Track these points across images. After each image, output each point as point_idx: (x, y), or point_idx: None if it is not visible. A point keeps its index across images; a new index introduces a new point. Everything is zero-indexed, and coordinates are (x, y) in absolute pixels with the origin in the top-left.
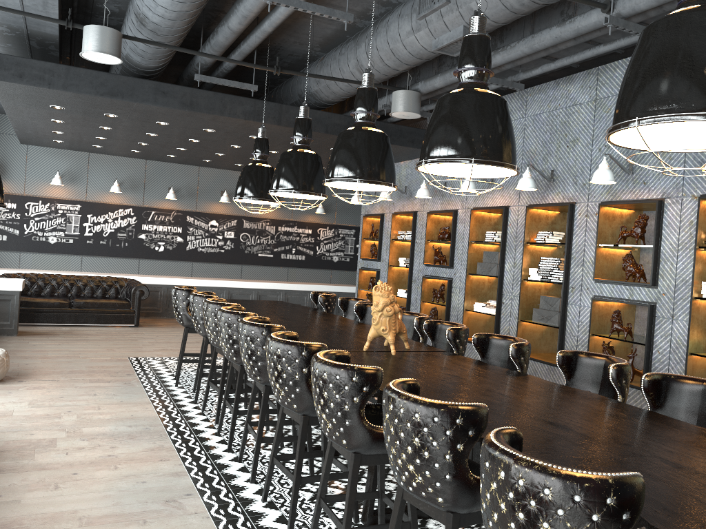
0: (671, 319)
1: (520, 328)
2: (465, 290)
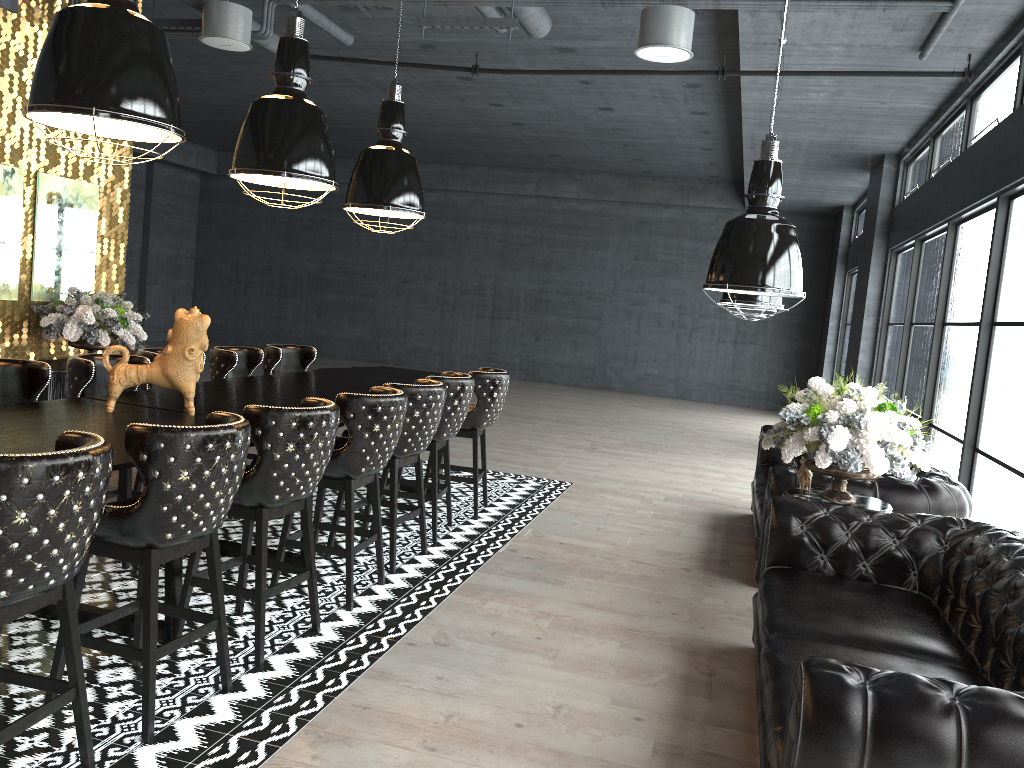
0: None
1: None
2: None
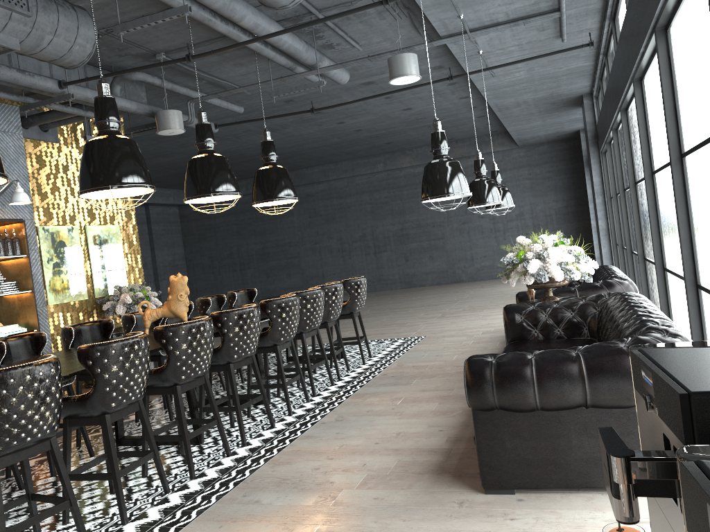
0: None
1: None
2: None
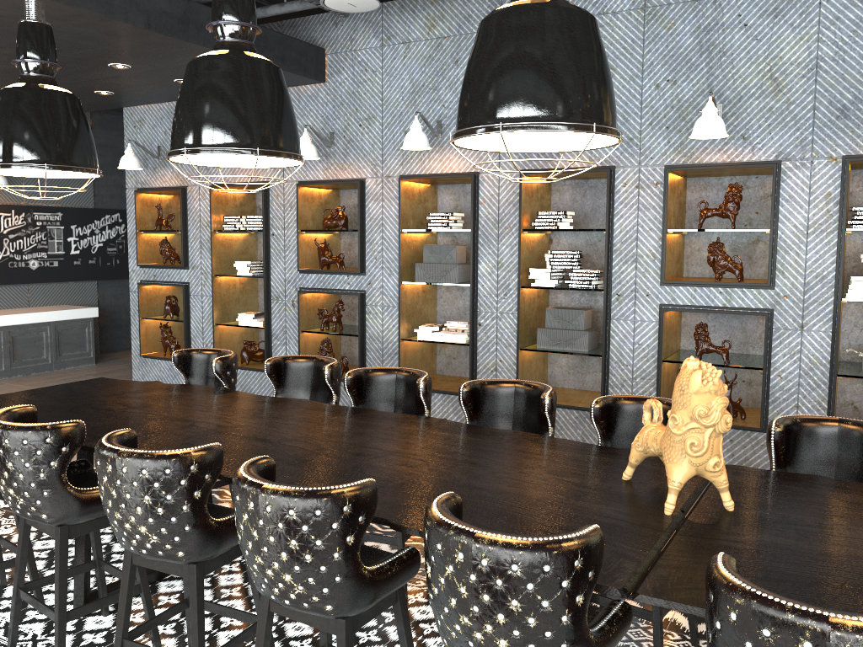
0: (800, 331)
1: (520, 360)
2: (399, 309)
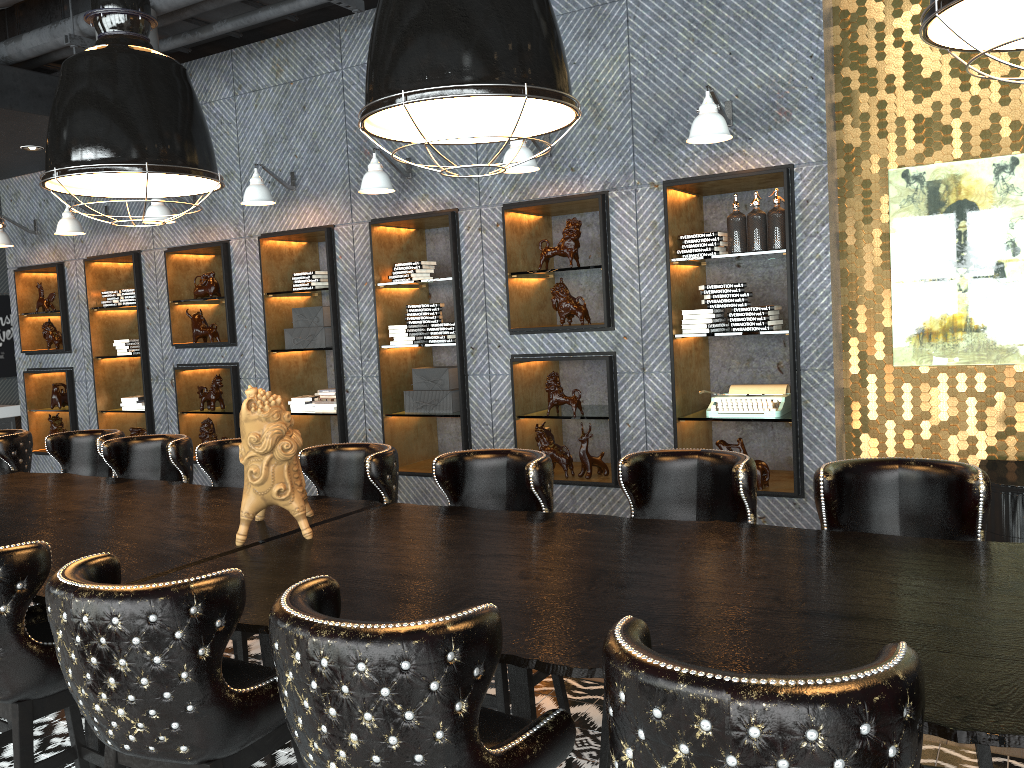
0: (643, 374)
1: (387, 427)
2: (269, 380)
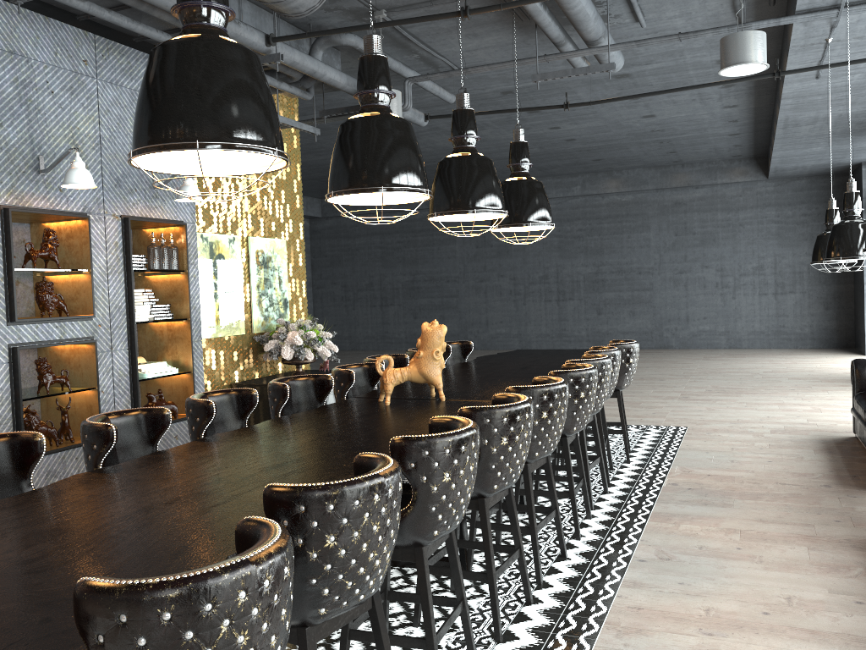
0: (111, 352)
1: None
2: None
